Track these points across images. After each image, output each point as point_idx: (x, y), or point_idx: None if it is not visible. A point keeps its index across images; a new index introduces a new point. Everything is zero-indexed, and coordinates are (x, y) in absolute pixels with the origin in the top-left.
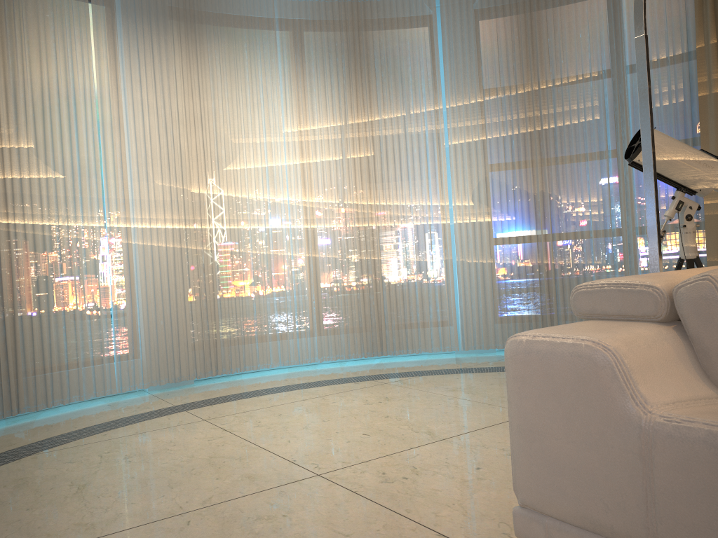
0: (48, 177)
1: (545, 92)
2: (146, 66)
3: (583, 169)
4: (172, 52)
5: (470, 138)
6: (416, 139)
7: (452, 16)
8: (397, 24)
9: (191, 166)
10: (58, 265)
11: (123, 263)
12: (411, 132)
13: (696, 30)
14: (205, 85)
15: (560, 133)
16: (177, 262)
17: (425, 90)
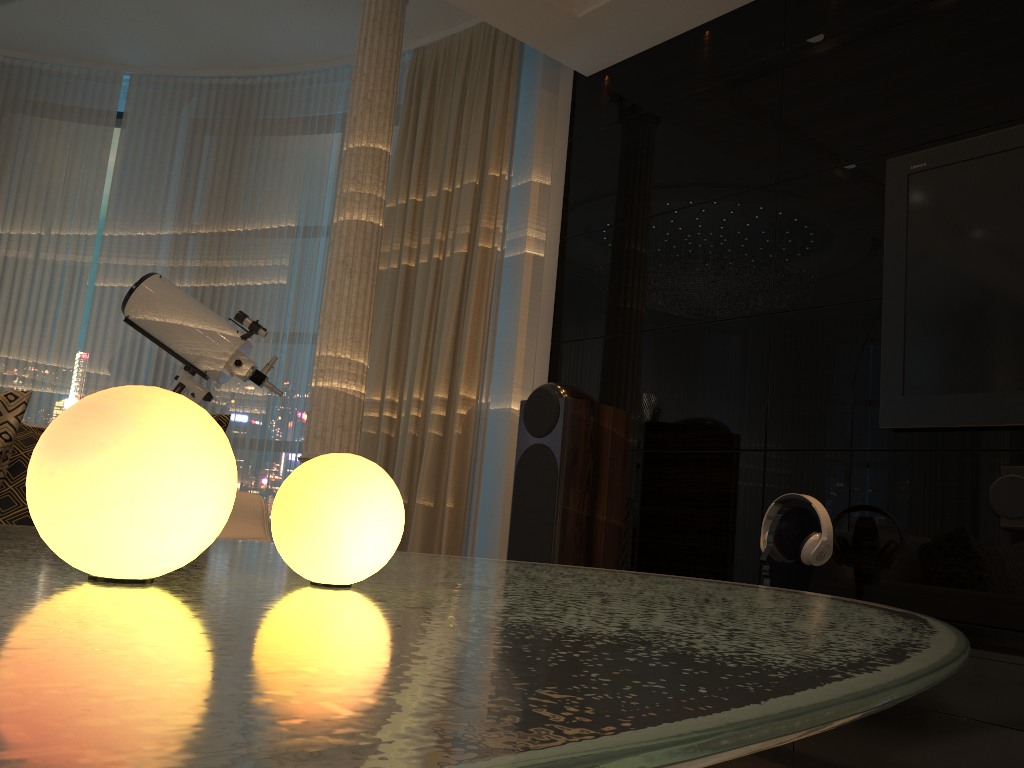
0: None
1: (234, 237)
2: None
3: (254, 349)
4: None
5: (128, 282)
6: (49, 270)
7: (139, 117)
8: (62, 112)
9: None
10: None
11: None
12: (44, 259)
13: (391, 184)
14: None
15: (239, 295)
16: None
17: (78, 206)
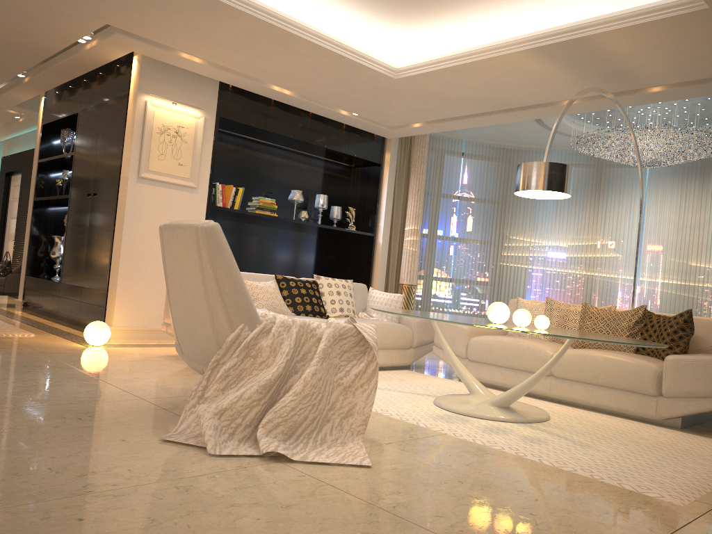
0: (613, 256)
1: None
2: (673, 199)
3: None
4: (690, 189)
5: None
6: None
7: None
8: None
9: (690, 250)
10: (611, 294)
11: (643, 298)
12: None
13: None
14: (707, 205)
15: None
16: (673, 301)
17: None
